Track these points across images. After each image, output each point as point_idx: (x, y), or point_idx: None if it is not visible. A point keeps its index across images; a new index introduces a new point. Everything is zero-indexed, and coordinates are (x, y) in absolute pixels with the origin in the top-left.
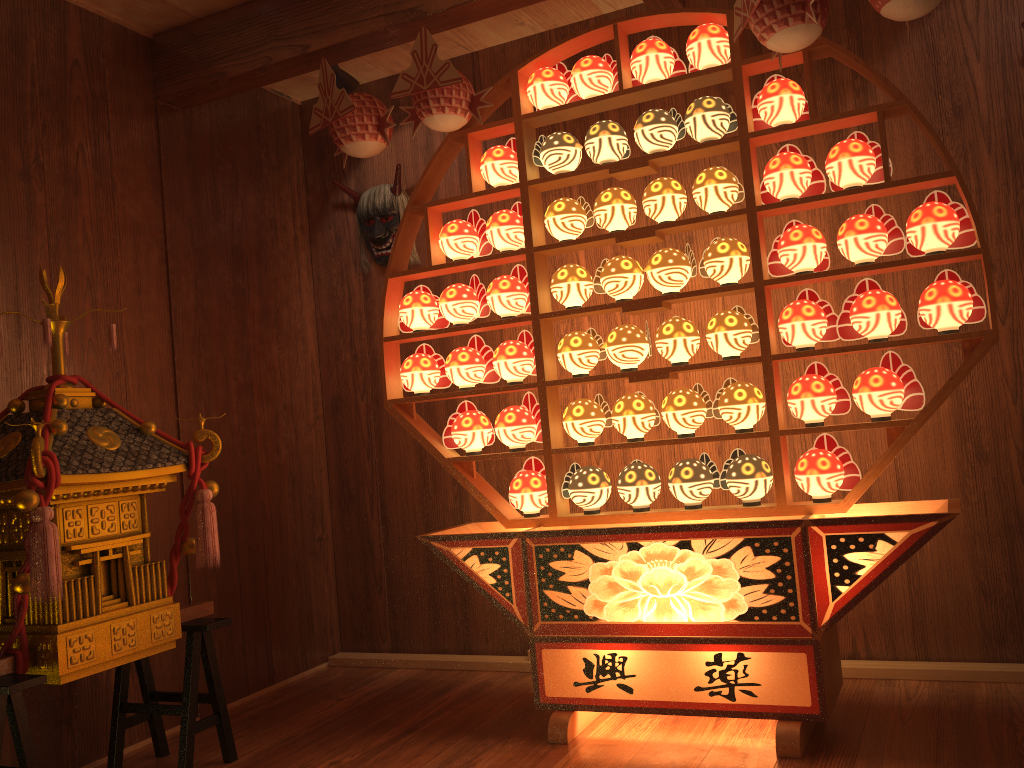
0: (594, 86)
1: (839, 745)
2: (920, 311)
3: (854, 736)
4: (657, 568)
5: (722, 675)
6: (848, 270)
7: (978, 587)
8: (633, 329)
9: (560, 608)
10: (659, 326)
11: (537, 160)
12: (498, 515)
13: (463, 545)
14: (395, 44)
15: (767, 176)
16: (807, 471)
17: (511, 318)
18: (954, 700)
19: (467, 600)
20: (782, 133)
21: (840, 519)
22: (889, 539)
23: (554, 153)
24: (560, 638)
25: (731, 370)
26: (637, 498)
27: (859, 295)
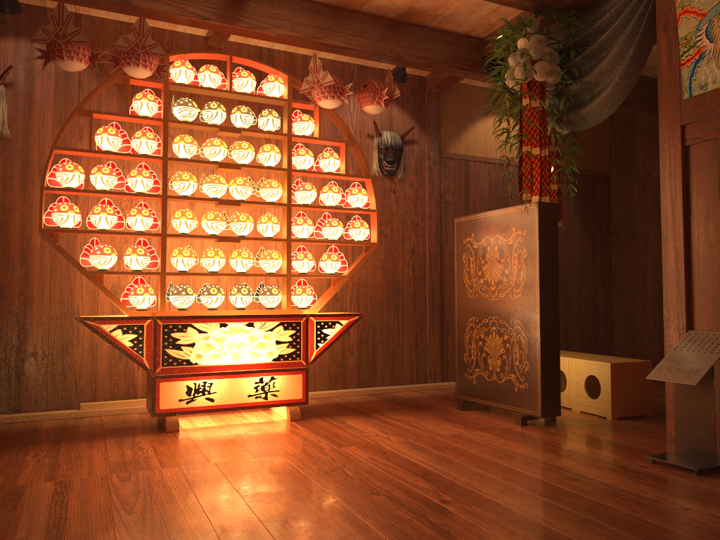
0: (215, 82)
1: (309, 415)
2: (351, 230)
3: (310, 413)
4: (235, 336)
5: (262, 388)
6: (327, 207)
7: (329, 357)
8: (221, 214)
9: (175, 359)
10: (235, 215)
11: (172, 109)
12: (124, 308)
13: (111, 323)
14: (90, 7)
15: (298, 156)
16: (302, 294)
17: (148, 194)
18: (330, 402)
19: (22, 376)
20: (305, 139)
21: (322, 314)
22: (340, 323)
23: (188, 110)
24: (173, 375)
25: (228, 245)
26: (216, 302)
27: (328, 219)
